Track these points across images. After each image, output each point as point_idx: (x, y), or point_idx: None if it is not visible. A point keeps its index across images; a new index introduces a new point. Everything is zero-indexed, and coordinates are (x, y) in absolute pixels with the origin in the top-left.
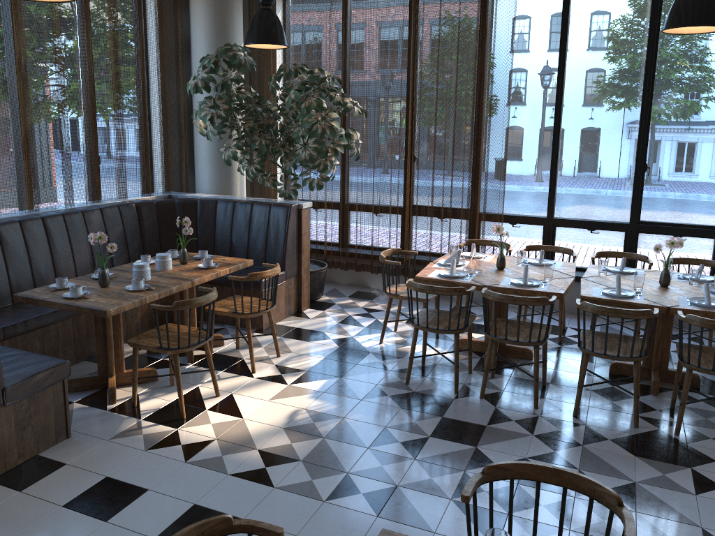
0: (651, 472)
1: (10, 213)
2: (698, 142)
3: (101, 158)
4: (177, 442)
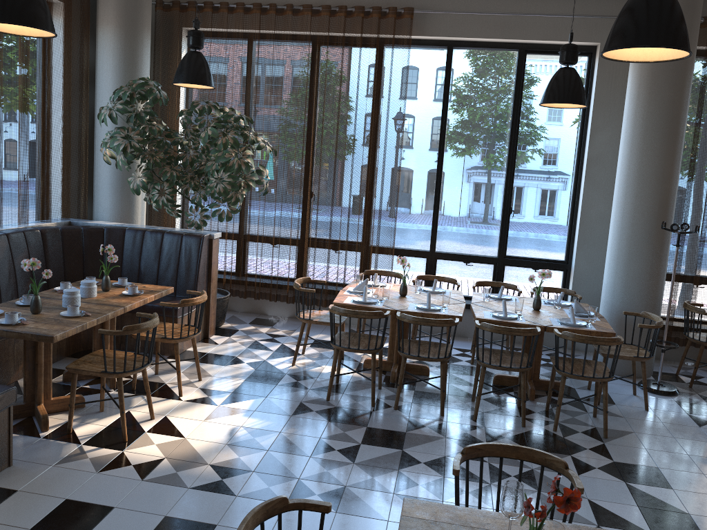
0: None
1: None
2: (551, 191)
3: (4, 183)
4: (127, 462)
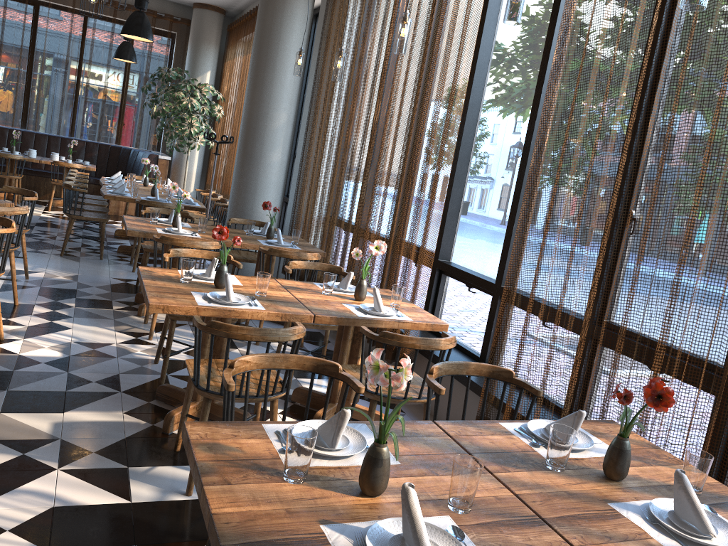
0: None
1: (46, 132)
2: None
3: (109, 121)
4: None
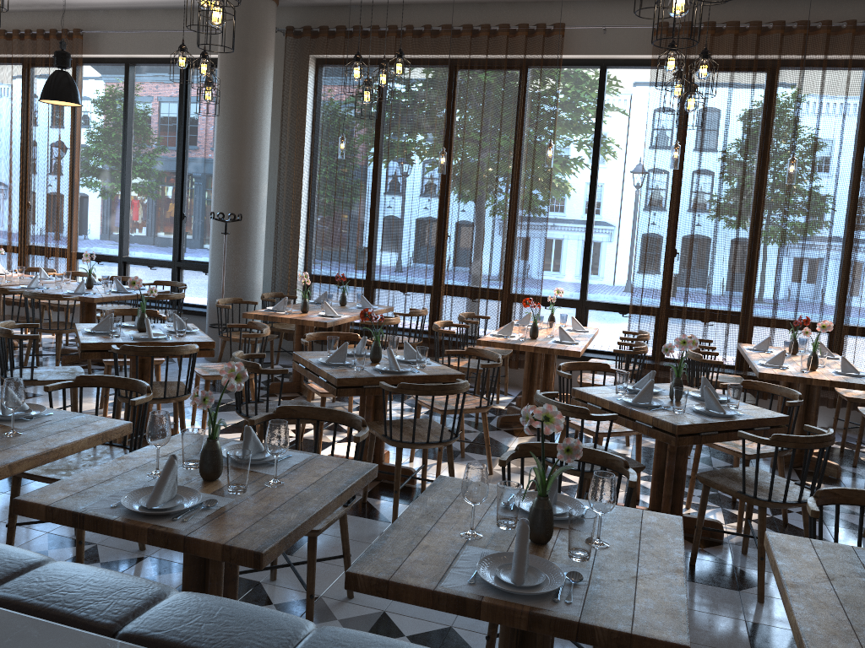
0: None
1: None
2: None
3: None
4: None
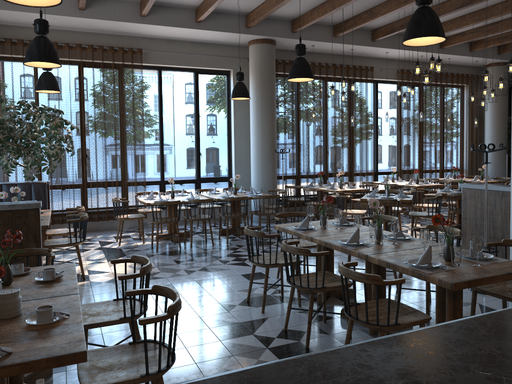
0: (265, 247)
1: None
2: (218, 142)
3: None
4: (100, 282)
